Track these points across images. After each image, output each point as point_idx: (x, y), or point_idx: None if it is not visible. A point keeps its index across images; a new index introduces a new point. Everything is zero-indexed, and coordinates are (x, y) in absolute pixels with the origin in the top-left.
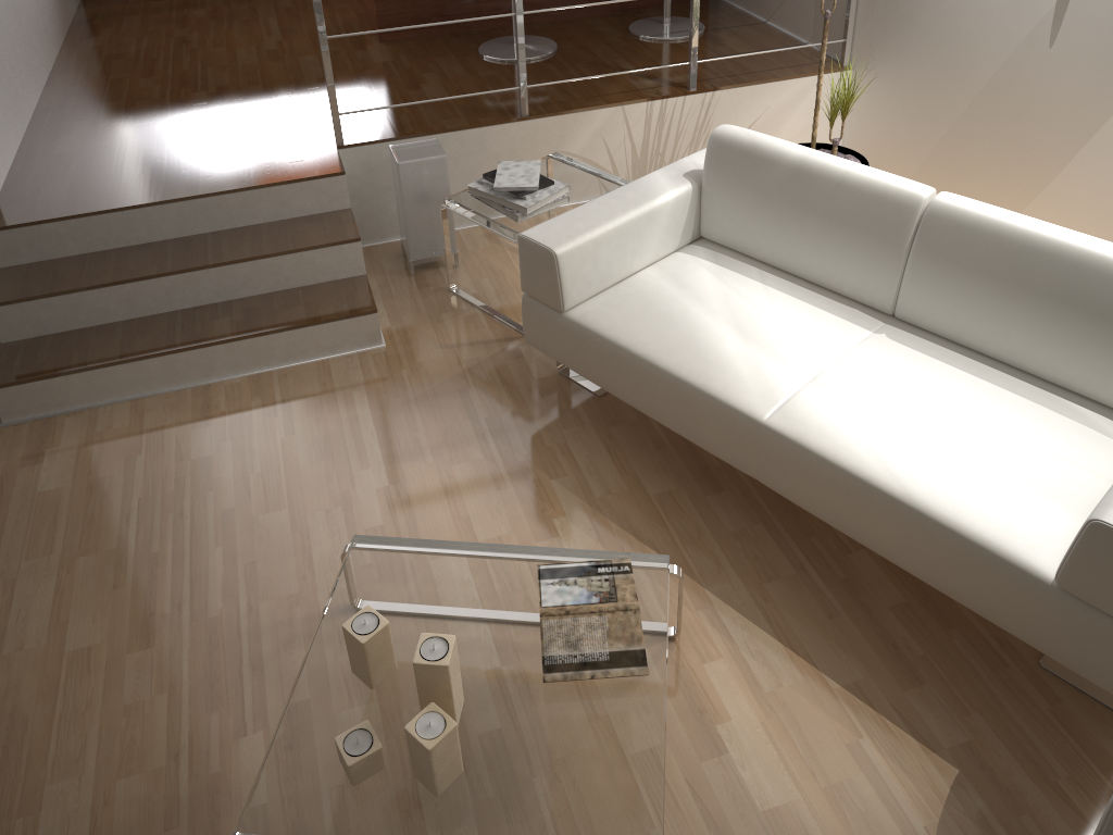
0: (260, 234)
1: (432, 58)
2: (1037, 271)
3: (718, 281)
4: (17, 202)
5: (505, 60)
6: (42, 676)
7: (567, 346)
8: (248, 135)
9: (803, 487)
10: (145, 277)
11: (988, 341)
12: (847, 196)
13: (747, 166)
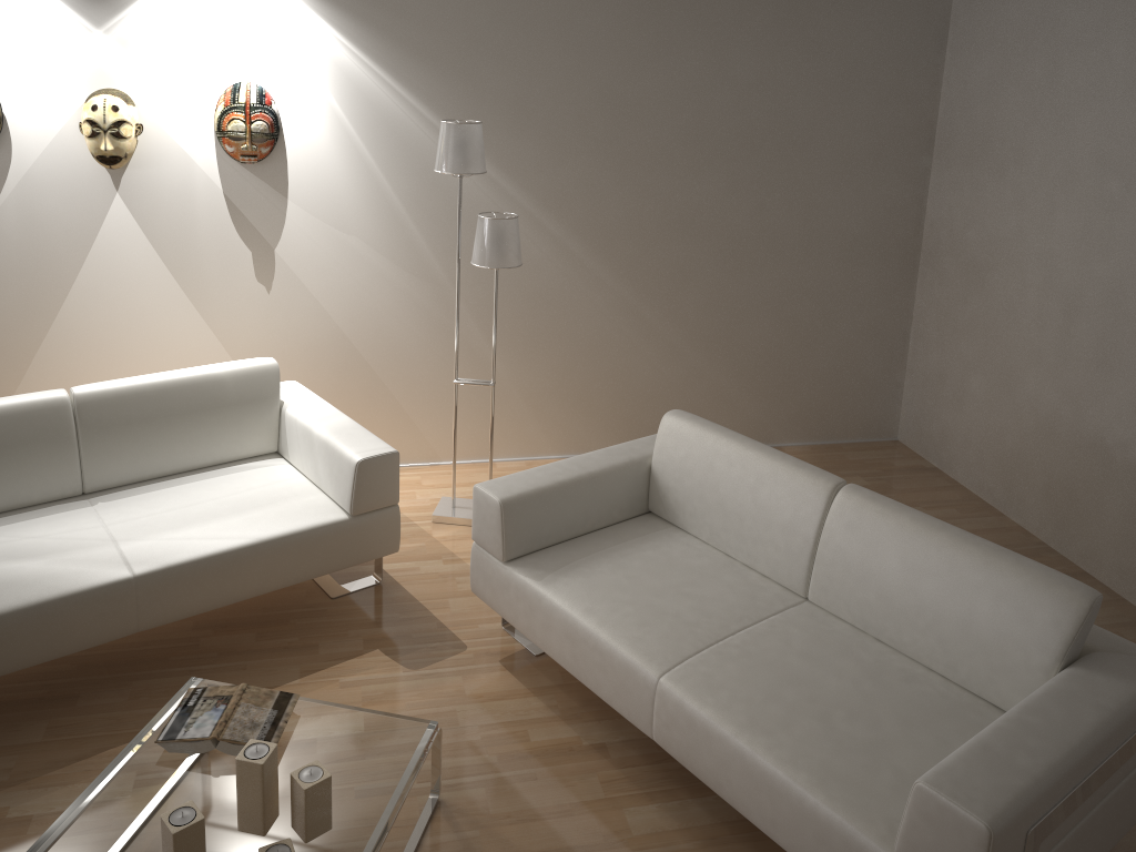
0: None
1: None
2: (174, 401)
3: None
4: None
5: None
6: None
7: None
8: None
9: (185, 597)
10: None
11: (165, 464)
12: (3, 424)
13: None
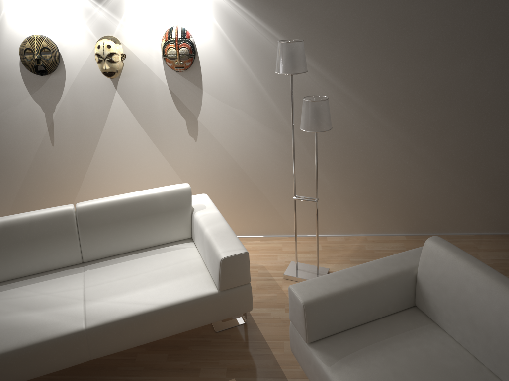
0: None
1: None
2: (131, 210)
3: None
4: None
5: None
6: None
7: None
8: None
9: (117, 340)
10: None
11: (126, 246)
12: (37, 225)
13: None
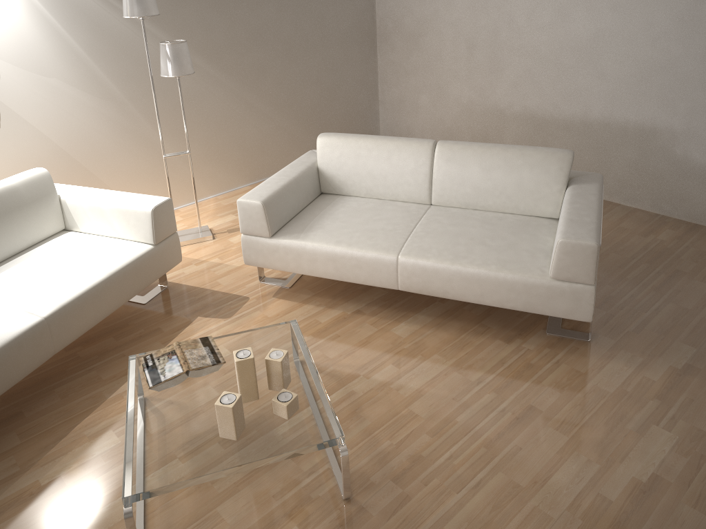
0: None
1: None
2: None
3: None
4: None
5: None
6: None
7: None
8: None
9: (78, 322)
10: None
11: None
12: None
13: None
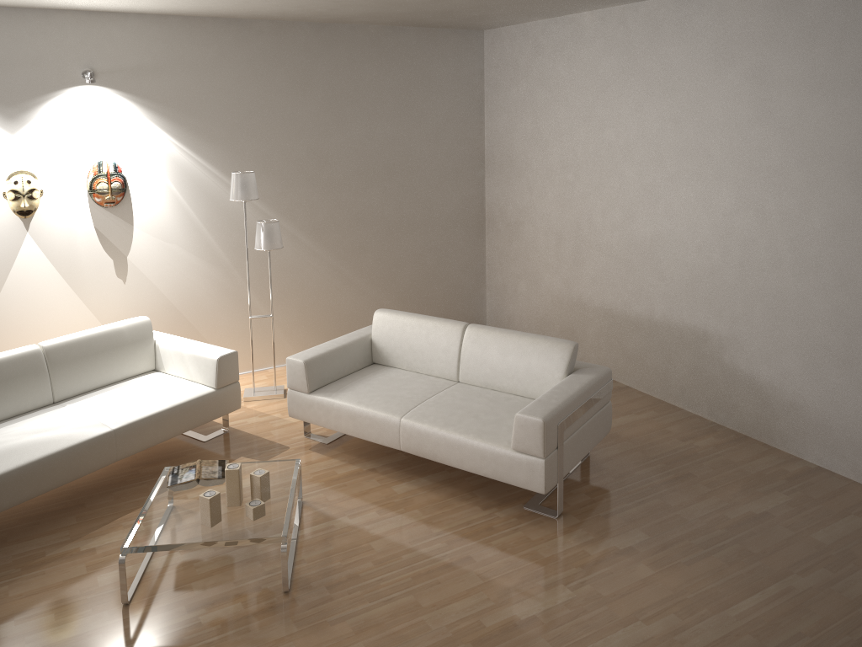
0: None
1: None
2: (98, 344)
3: None
4: None
5: None
6: None
7: None
8: None
9: (139, 439)
10: None
11: (96, 381)
12: (8, 365)
13: None
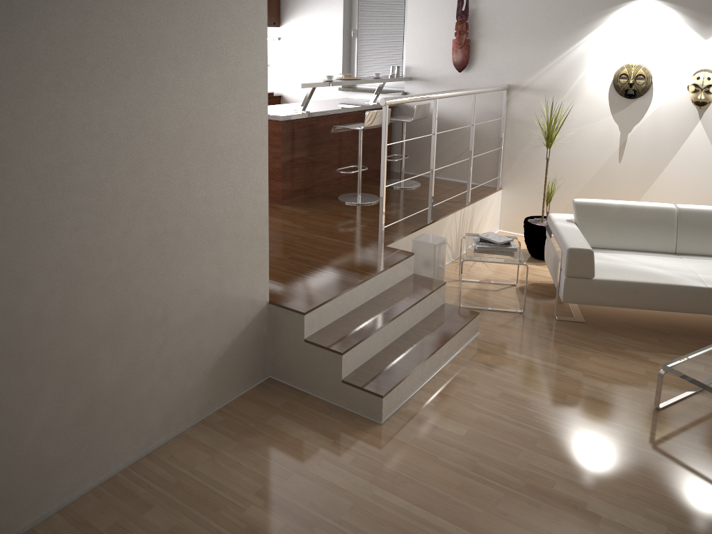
0: (400, 291)
1: (327, 207)
2: None
3: (615, 256)
4: (287, 299)
5: (367, 203)
6: (614, 481)
7: (596, 293)
8: (327, 249)
9: None
10: (390, 320)
11: None
12: (646, 212)
13: (598, 211)
